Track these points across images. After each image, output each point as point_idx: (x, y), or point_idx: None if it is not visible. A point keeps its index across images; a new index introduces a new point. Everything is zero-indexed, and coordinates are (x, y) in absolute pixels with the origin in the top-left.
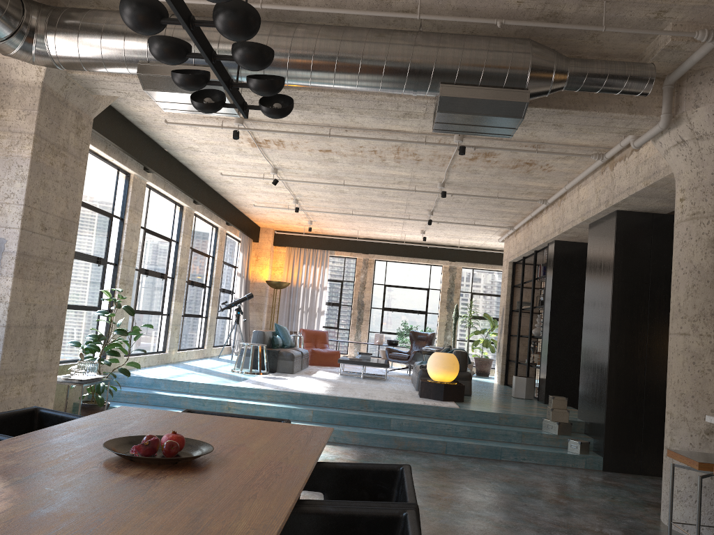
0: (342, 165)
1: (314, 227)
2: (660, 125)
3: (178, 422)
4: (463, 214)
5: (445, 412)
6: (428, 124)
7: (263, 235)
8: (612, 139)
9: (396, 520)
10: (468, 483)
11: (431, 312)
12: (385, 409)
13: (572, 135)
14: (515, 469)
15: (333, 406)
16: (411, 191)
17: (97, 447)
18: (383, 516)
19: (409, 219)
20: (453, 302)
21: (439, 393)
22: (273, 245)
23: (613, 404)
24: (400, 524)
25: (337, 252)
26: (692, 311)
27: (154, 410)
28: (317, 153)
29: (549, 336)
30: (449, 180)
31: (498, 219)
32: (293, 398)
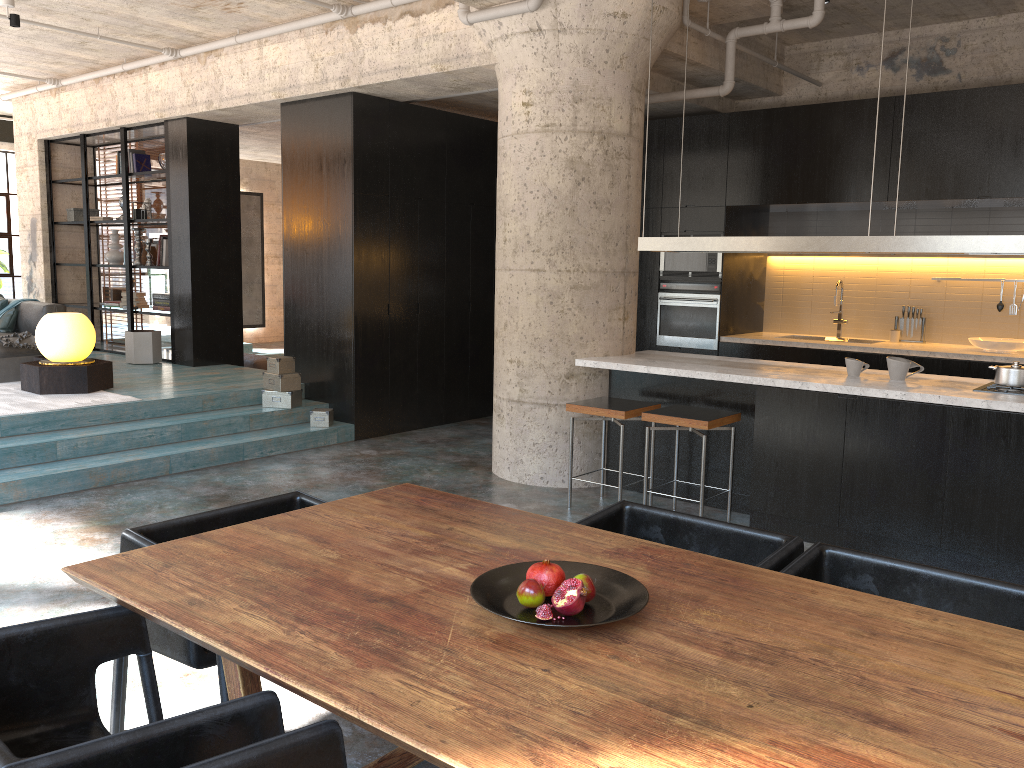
0: None
1: None
2: (531, 5)
3: (286, 554)
4: None
5: (124, 410)
6: None
7: None
8: None
9: (819, 560)
10: None
11: None
12: (23, 428)
13: None
14: (283, 467)
15: None
16: None
17: (465, 637)
18: (813, 561)
19: None
20: None
21: (80, 381)
22: None
23: (361, 356)
24: (821, 563)
25: None
26: (548, 244)
27: (150, 551)
28: None
29: (192, 267)
30: None
31: (40, 65)
32: None
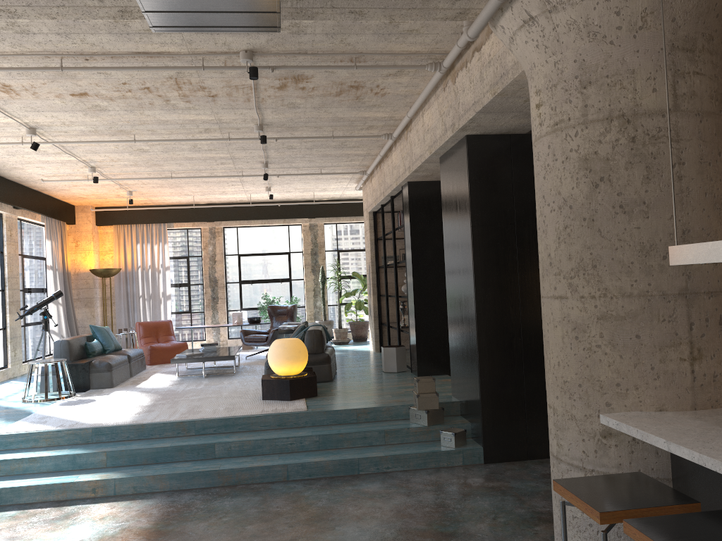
0: (118, 114)
1: (140, 198)
2: None
3: None
4: (304, 163)
5: (288, 419)
6: (195, 38)
7: (80, 214)
8: (448, 40)
9: None
10: (302, 539)
11: (296, 278)
12: (210, 429)
13: (395, 38)
14: (375, 488)
15: (140, 437)
16: (225, 140)
17: None
18: None
19: (243, 175)
20: (319, 264)
21: (285, 391)
22: (96, 225)
23: (488, 380)
24: None
25: (176, 224)
26: (568, 264)
27: None
28: (72, 99)
29: (415, 296)
30: (266, 120)
31: (347, 163)
32: (82, 437)
